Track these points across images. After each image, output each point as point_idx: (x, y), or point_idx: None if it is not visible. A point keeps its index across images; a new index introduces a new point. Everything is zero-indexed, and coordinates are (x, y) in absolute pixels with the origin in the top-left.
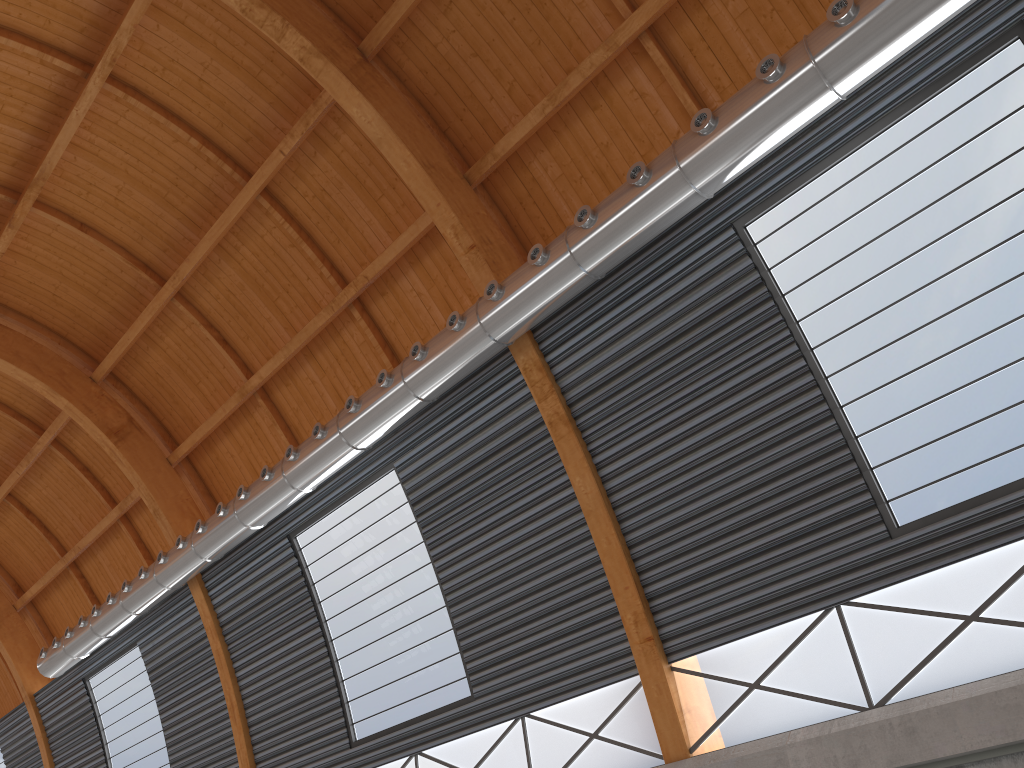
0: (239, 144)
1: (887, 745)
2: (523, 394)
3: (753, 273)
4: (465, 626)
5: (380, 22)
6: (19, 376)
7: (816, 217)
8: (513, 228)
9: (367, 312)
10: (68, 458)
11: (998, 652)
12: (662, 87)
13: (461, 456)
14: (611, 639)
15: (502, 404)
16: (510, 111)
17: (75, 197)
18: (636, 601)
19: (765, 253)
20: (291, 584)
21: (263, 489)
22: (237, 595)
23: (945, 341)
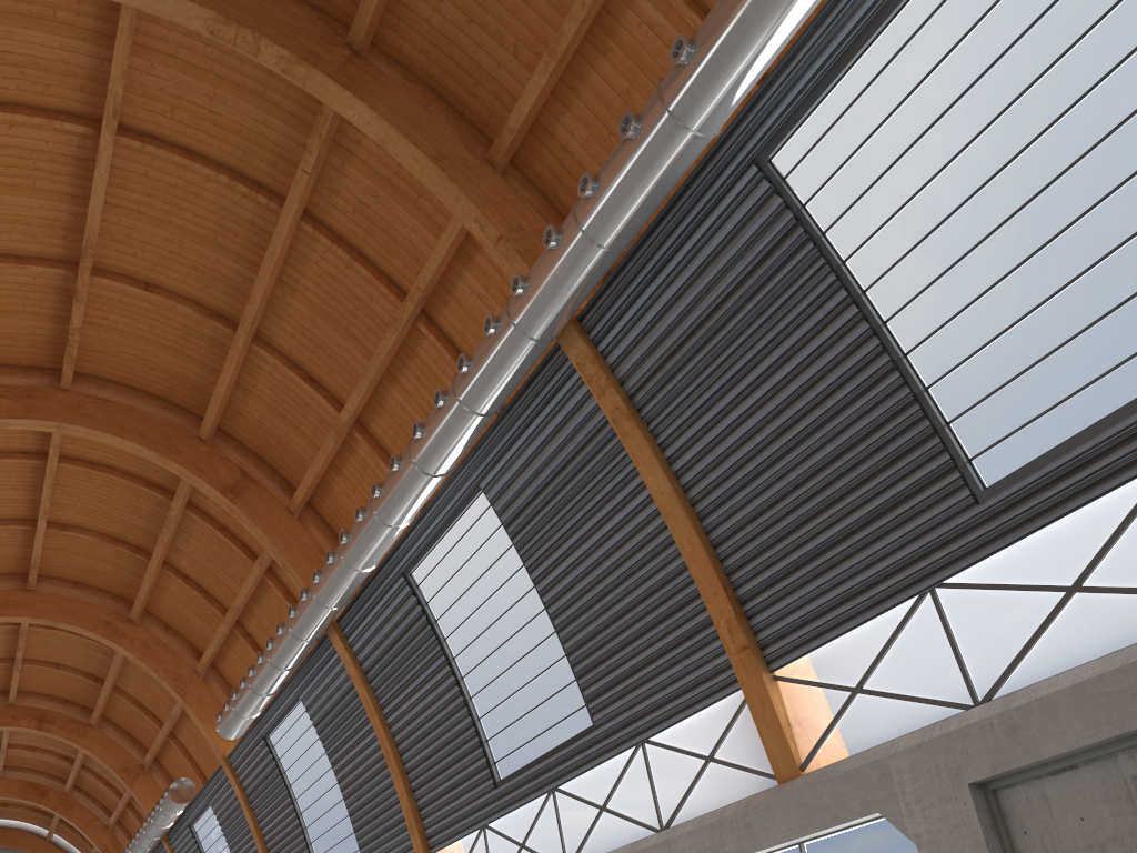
0: (268, 171)
1: (989, 748)
2: (584, 392)
3: (785, 214)
4: (575, 651)
5: (359, 9)
6: (127, 447)
7: (843, 133)
8: (554, 206)
9: (435, 325)
10: (204, 520)
11: (1106, 627)
12: (670, 12)
13: (539, 468)
14: (712, 651)
15: (566, 406)
16: (521, 76)
17: (132, 258)
18: (727, 607)
19: (796, 187)
20: (416, 624)
21: (360, 530)
22: (372, 640)
23: (1006, 257)
